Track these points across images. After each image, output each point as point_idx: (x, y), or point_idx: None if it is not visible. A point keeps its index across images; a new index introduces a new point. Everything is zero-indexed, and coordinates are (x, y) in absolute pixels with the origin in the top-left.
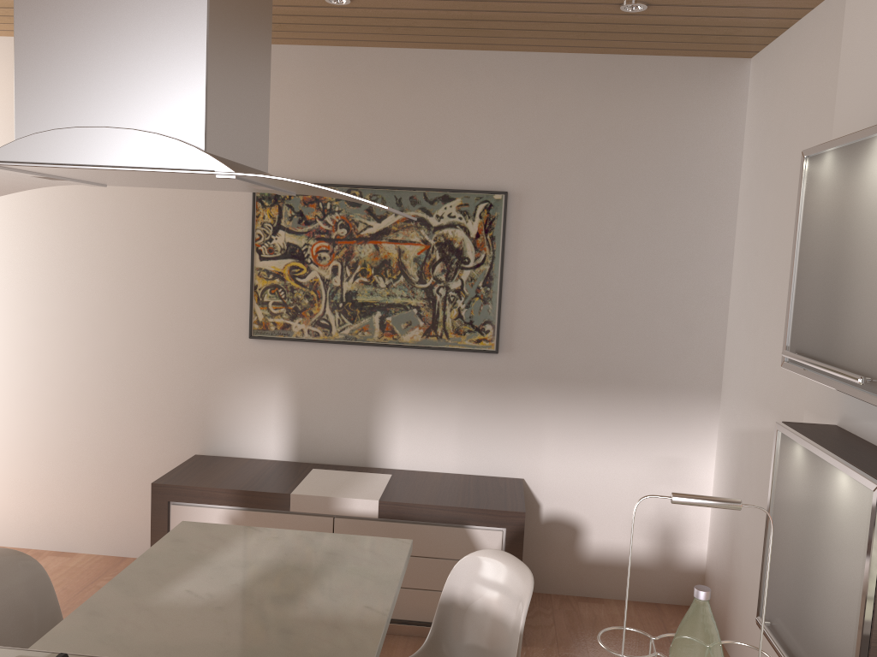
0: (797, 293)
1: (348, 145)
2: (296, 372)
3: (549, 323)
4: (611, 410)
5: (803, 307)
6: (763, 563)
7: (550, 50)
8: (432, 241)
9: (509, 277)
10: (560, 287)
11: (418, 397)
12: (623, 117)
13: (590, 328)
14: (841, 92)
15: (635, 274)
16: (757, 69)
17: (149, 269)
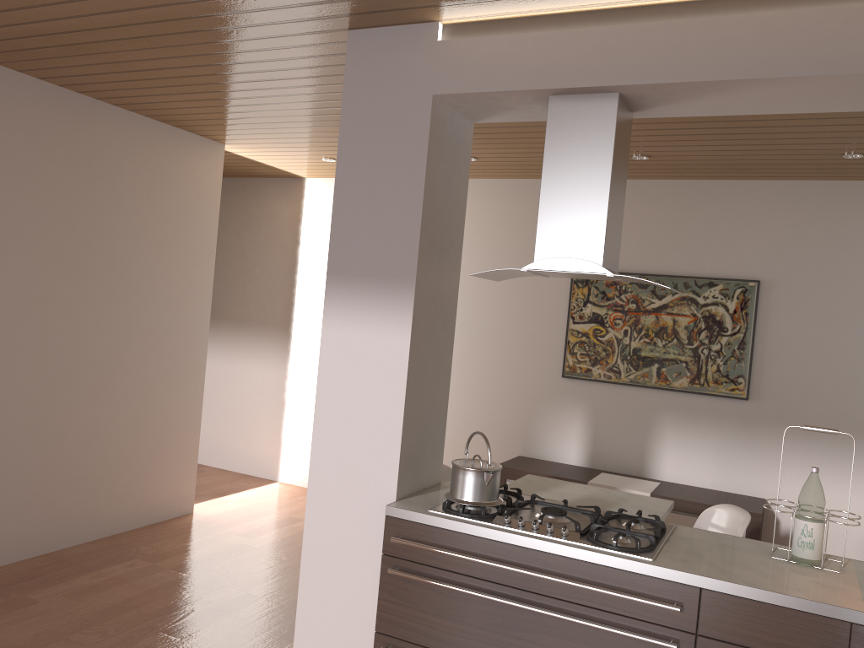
0: None
1: (639, 246)
2: (593, 403)
3: (790, 380)
4: (842, 451)
5: None
6: None
7: (796, 178)
8: (699, 315)
9: (758, 343)
10: (801, 353)
11: (683, 428)
12: (856, 226)
13: (825, 385)
14: None
15: None
16: None
17: (497, 327)
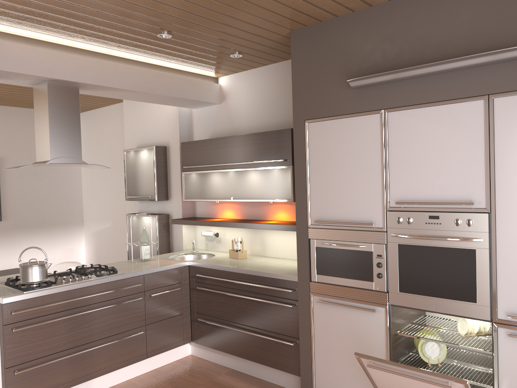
0: (128, 182)
1: None
2: None
3: (21, 206)
4: (47, 235)
5: (130, 185)
6: (128, 248)
7: (10, 106)
8: None
9: (2, 190)
10: (23, 193)
11: None
12: None
13: (36, 206)
14: (126, 135)
15: (50, 185)
16: (83, 117)
17: None
